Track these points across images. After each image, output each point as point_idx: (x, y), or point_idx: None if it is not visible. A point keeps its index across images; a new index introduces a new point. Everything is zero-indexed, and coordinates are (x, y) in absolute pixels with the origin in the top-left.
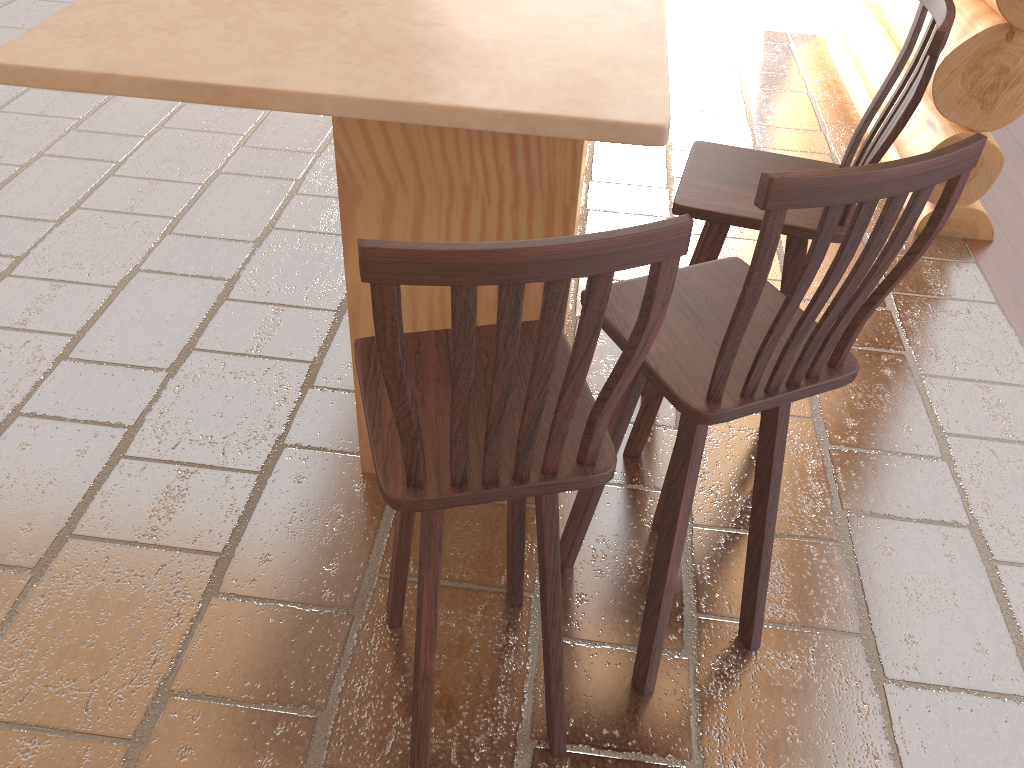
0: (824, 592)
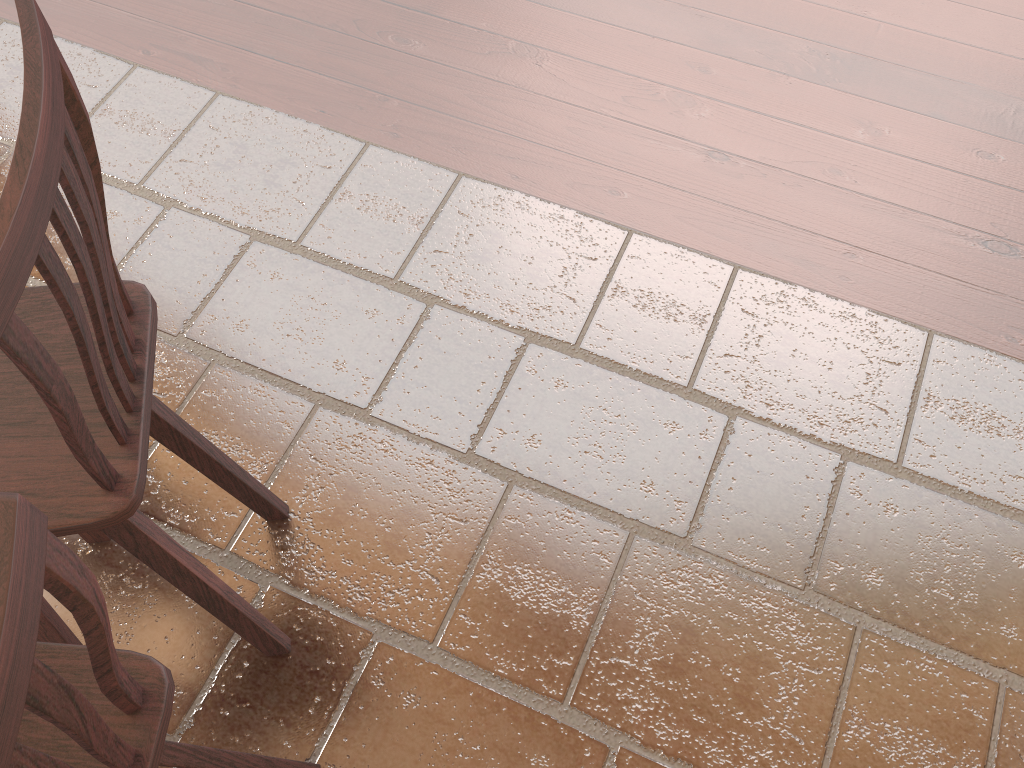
0: (259, 410)
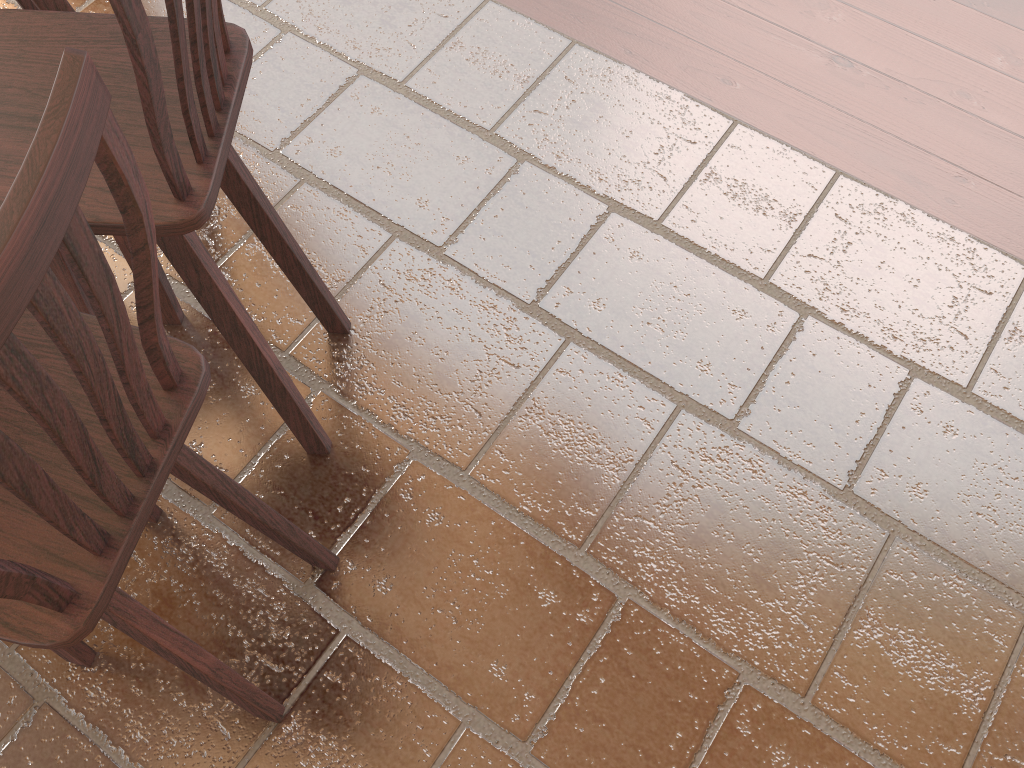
0: (338, 232)
